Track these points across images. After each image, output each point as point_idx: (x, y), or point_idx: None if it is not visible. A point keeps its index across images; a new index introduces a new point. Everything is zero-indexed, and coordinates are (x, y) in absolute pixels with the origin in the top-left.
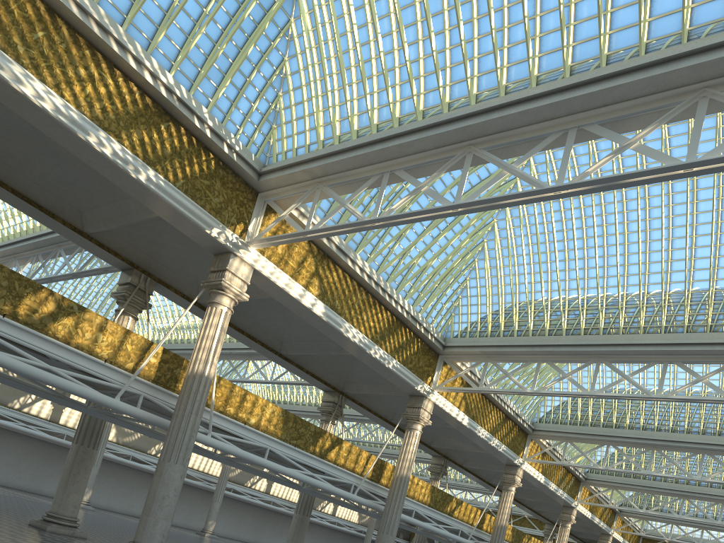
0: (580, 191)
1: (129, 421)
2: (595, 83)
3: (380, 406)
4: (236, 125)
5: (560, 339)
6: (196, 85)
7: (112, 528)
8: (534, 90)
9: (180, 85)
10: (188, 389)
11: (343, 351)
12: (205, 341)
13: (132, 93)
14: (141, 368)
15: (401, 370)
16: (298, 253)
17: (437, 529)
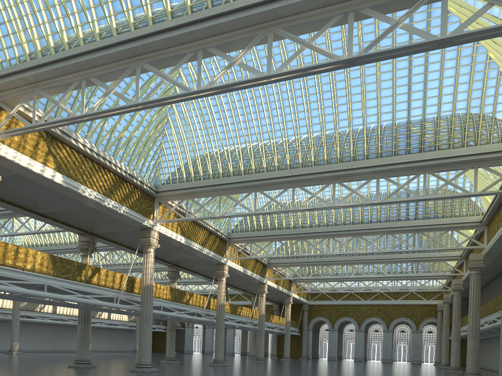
0: (212, 93)
1: None
2: (207, 21)
3: (122, 239)
4: None
5: (230, 178)
6: None
7: None
8: (170, 23)
9: None
10: None
11: (85, 205)
12: None
13: None
14: None
15: (130, 213)
16: (31, 139)
17: (180, 315)
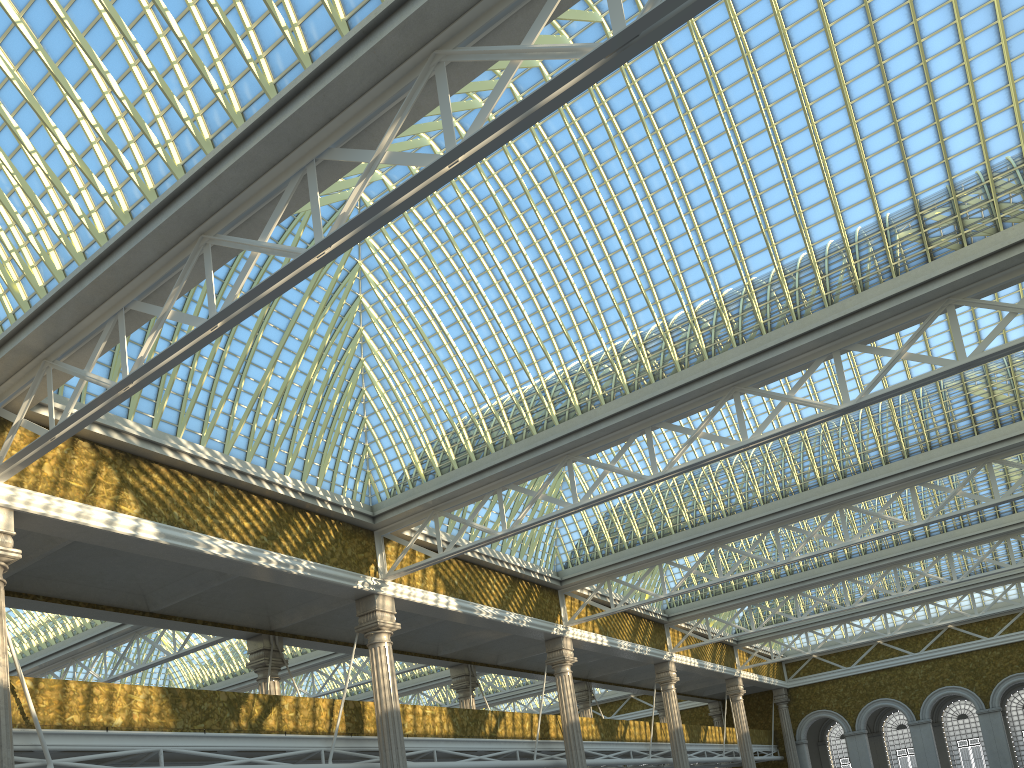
0: (347, 241)
1: None
2: (302, 94)
3: (337, 630)
4: None
5: (511, 450)
6: None
7: None
8: (235, 130)
9: None
10: None
11: (228, 575)
12: None
13: None
14: None
15: (321, 570)
16: (81, 466)
17: (480, 764)
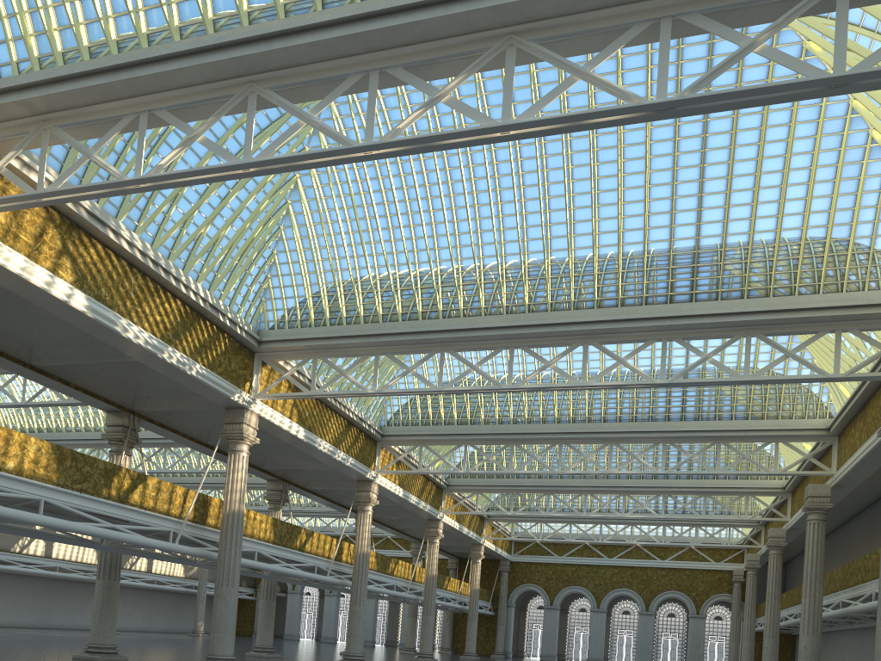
0: (394, 152)
1: None
2: (392, 15)
3: (188, 425)
4: None
5: (397, 325)
6: None
7: None
8: (321, 15)
9: None
10: None
11: (125, 356)
12: None
13: None
14: None
15: (210, 376)
16: (31, 222)
17: (288, 570)
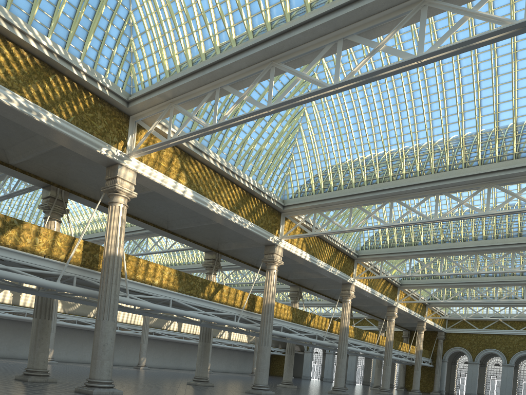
0: (351, 86)
1: (69, 296)
2: (349, 5)
3: (246, 257)
4: (104, 68)
5: (363, 188)
6: (69, 43)
7: (73, 373)
8: (308, 15)
9: (57, 45)
10: (106, 267)
11: (212, 221)
12: (112, 231)
13: (24, 57)
14: (70, 257)
15: (256, 228)
16: (166, 156)
17: (300, 337)
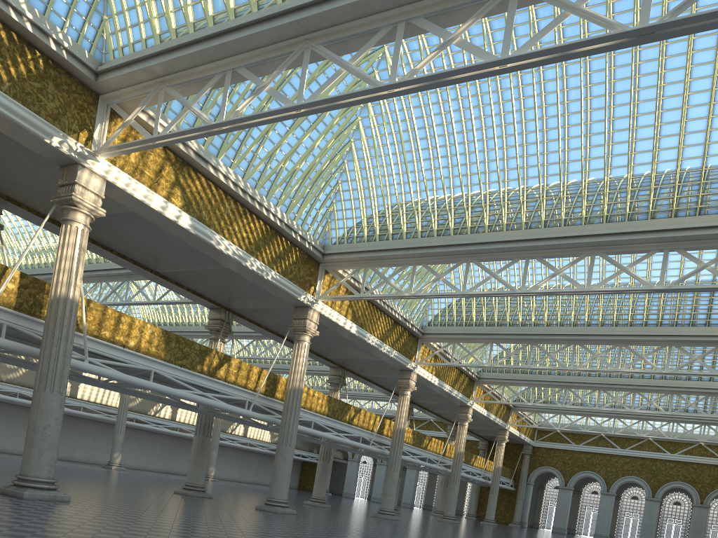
0: (411, 89)
1: None
2: None
3: (269, 321)
4: (61, 17)
5: (432, 240)
6: None
7: (4, 468)
8: None
9: None
10: (53, 314)
11: (220, 264)
12: (64, 263)
13: None
14: None
15: (282, 281)
16: (153, 161)
17: (337, 438)
